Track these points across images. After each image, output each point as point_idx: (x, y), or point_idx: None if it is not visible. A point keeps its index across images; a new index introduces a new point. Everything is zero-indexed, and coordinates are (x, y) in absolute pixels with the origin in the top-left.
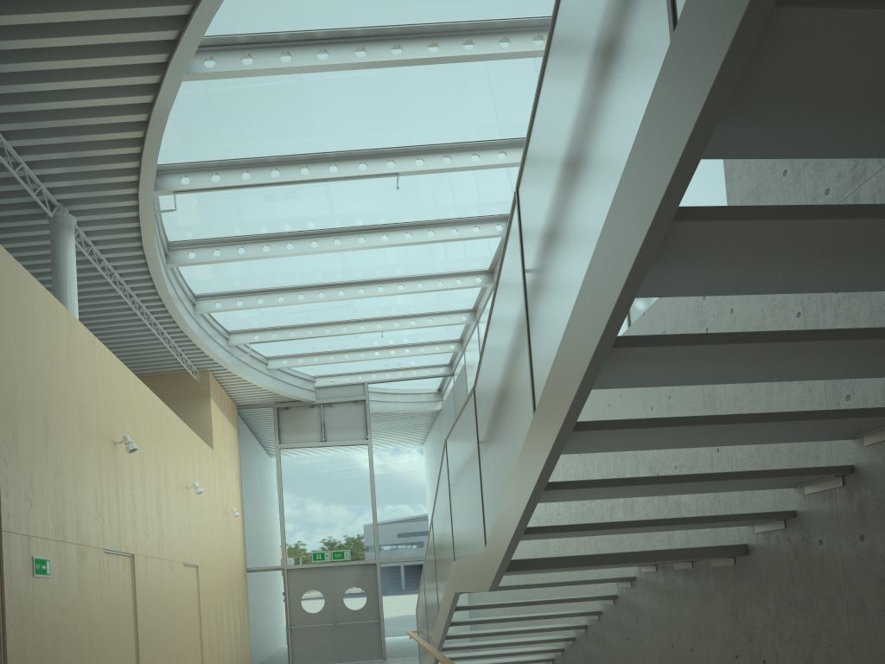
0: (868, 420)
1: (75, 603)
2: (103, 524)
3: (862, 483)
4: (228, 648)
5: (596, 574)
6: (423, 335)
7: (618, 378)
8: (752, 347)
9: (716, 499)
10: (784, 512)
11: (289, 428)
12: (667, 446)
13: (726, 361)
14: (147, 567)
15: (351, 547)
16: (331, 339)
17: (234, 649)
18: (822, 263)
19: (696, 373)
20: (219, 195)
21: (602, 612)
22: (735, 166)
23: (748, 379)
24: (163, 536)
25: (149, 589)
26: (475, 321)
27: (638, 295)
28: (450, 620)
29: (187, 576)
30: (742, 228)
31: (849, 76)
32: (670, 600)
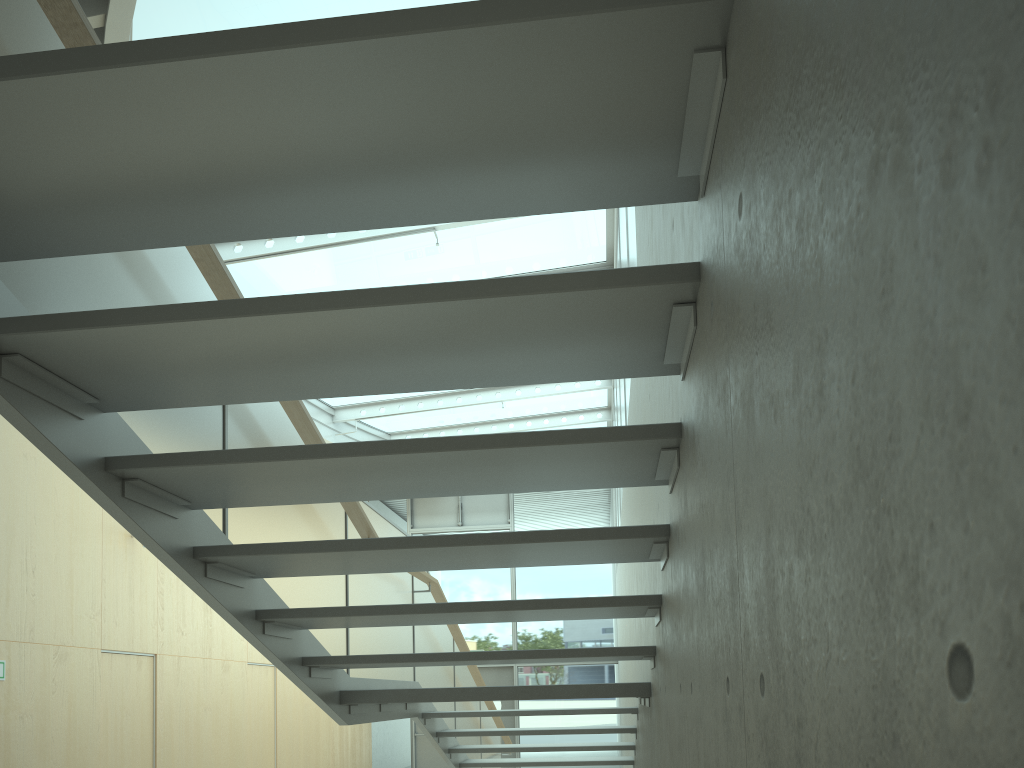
0: (595, 543)
1: (46, 707)
2: (102, 623)
3: (663, 619)
4: (327, 755)
5: (633, 700)
6: (560, 403)
7: (226, 497)
8: (299, 464)
9: (645, 622)
10: (641, 647)
11: (423, 511)
12: (404, 569)
13: (315, 478)
14: (179, 667)
15: (485, 647)
16: (453, 411)
17: (338, 756)
18: (293, 365)
19: (316, 490)
20: (257, 266)
21: (635, 747)
22: (636, 207)
23: (410, 494)
24: (213, 633)
25: (182, 691)
26: (611, 385)
27: (144, 407)
28: (439, 747)
29: (255, 676)
30: (91, 337)
31: (8, 163)
32: (643, 742)
